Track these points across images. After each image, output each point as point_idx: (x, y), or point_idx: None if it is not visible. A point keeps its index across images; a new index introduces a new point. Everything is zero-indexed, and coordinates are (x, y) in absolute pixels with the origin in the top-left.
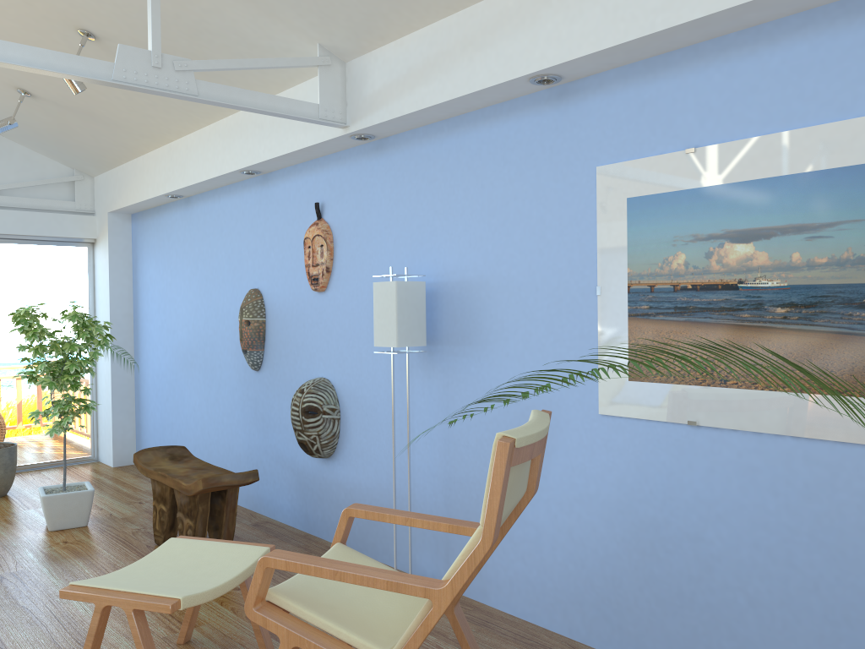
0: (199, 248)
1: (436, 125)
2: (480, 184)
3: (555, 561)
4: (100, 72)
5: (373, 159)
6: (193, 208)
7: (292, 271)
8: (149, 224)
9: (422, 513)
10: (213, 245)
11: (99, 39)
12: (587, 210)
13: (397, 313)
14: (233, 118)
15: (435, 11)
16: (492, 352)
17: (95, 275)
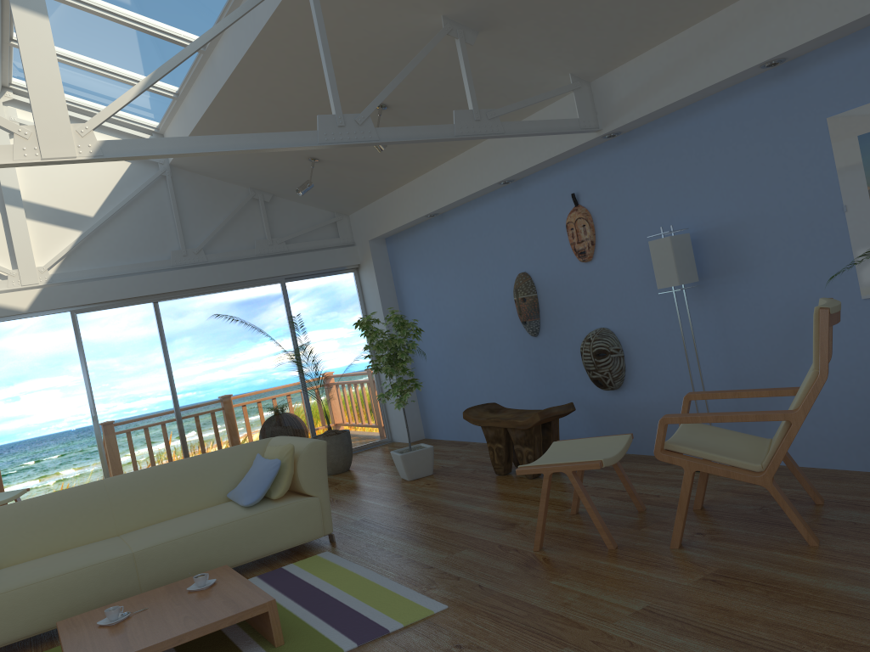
0: (460, 251)
1: (674, 113)
2: (723, 150)
3: (843, 417)
4: (447, 132)
5: (620, 150)
6: (448, 221)
7: (557, 251)
8: (405, 242)
9: (715, 410)
10: (473, 247)
11: (389, 107)
12: (824, 151)
13: (674, 259)
14: (486, 143)
15: (670, 31)
16: (758, 274)
17: (364, 293)
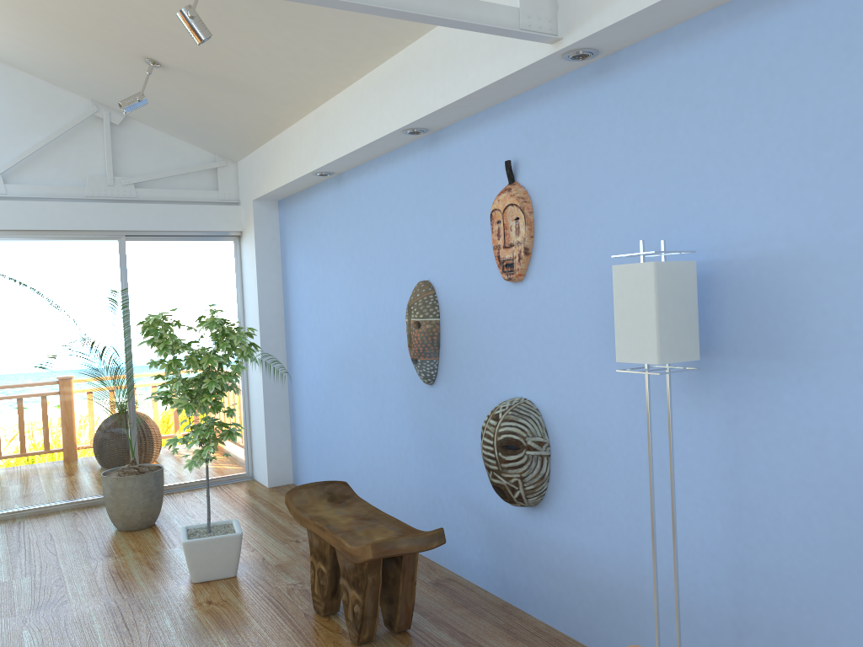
0: (354, 233)
1: (705, 17)
2: (796, 97)
3: None
4: None
5: (594, 87)
6: (346, 186)
7: (474, 256)
8: (297, 210)
9: (692, 608)
10: (370, 229)
11: None
12: None
13: (657, 311)
14: (392, 63)
15: None
16: (828, 372)
17: (243, 271)
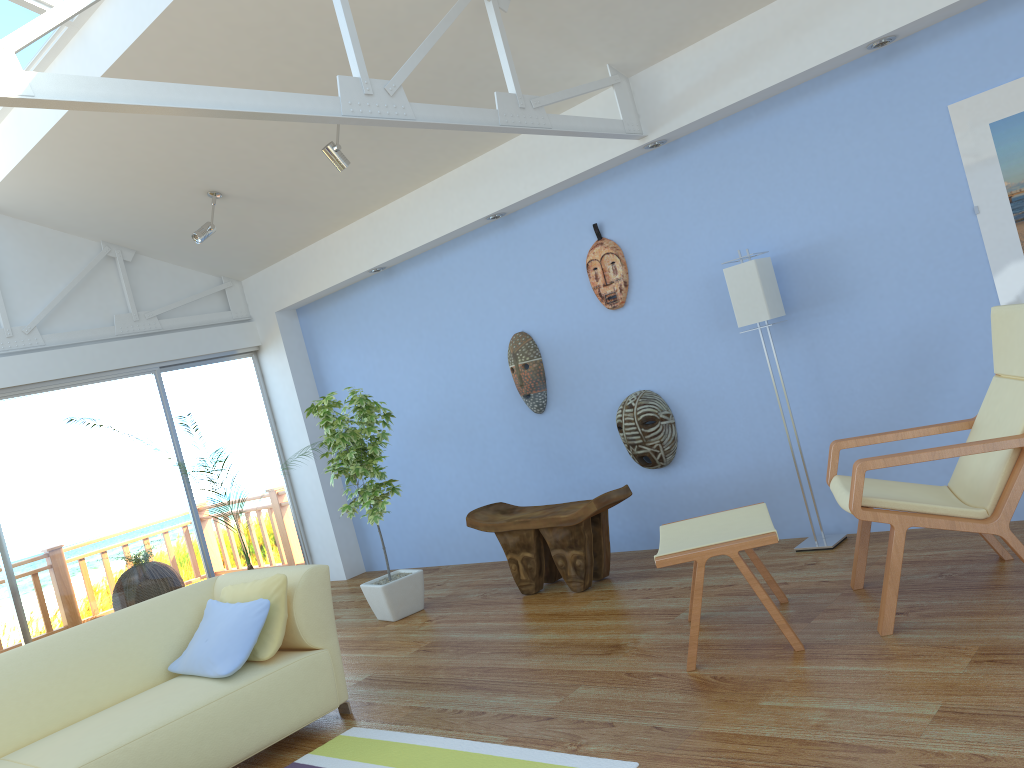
0: (420, 315)
1: (739, 114)
2: (809, 154)
3: None
4: (491, 119)
5: (662, 164)
6: (400, 277)
7: (571, 300)
8: (330, 312)
9: (809, 474)
10: (441, 306)
11: None
12: (945, 145)
13: (762, 288)
14: (469, 166)
15: (748, 7)
16: (862, 300)
17: (268, 384)
